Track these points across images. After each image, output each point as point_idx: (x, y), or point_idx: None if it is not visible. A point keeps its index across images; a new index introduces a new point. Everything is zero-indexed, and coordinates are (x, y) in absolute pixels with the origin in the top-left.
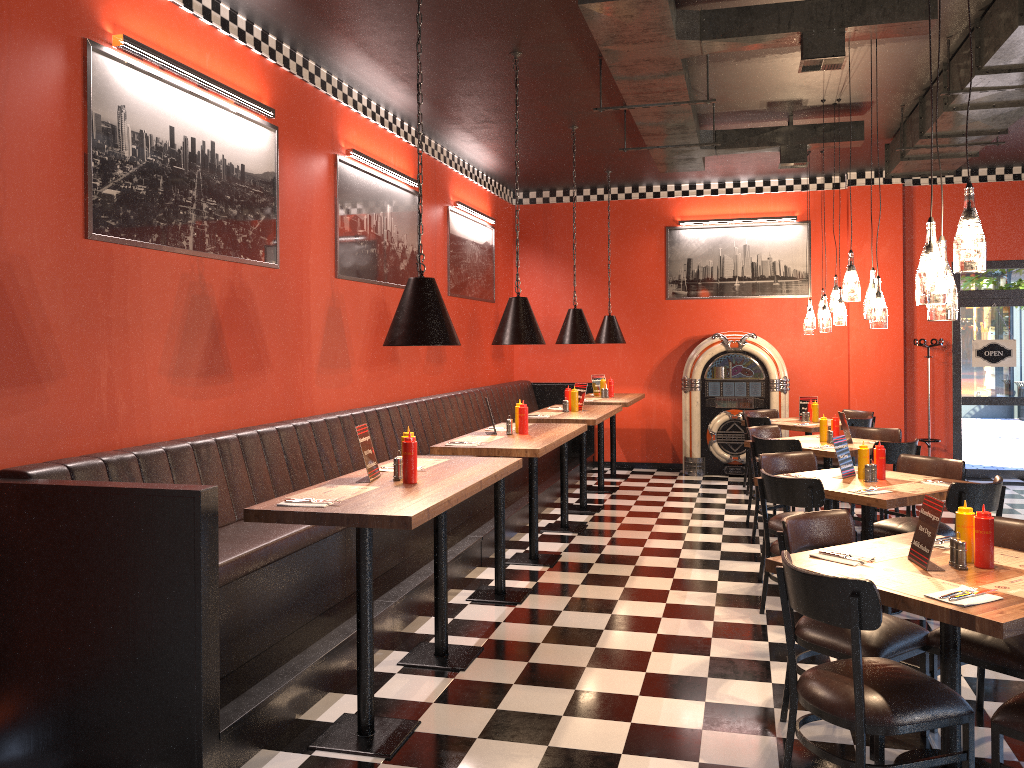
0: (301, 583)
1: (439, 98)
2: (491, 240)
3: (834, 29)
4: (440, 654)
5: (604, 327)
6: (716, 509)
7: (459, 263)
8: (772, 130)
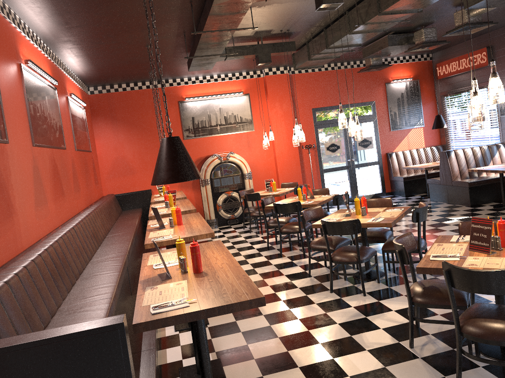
0: None
1: (77, 27)
2: (85, 115)
3: None
4: None
5: None
6: (245, 243)
7: (76, 130)
8: (253, 46)
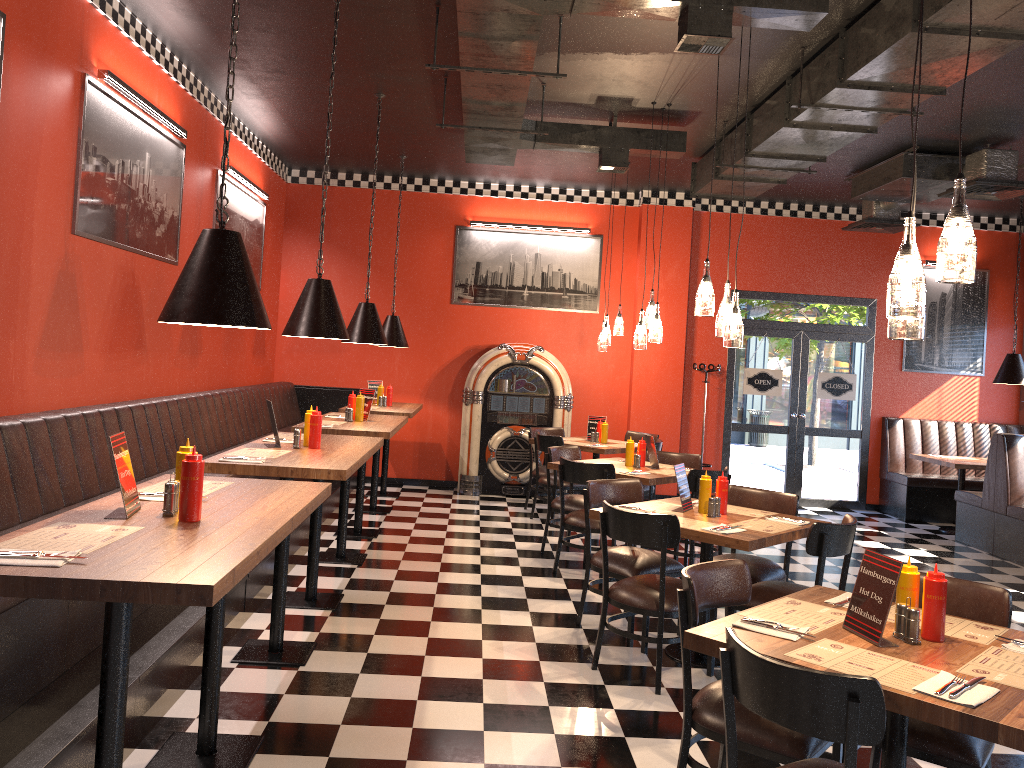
0: None
1: (227, 29)
2: (262, 218)
3: (722, 6)
4: (205, 752)
5: (386, 328)
6: (504, 535)
7: None
8: (595, 129)
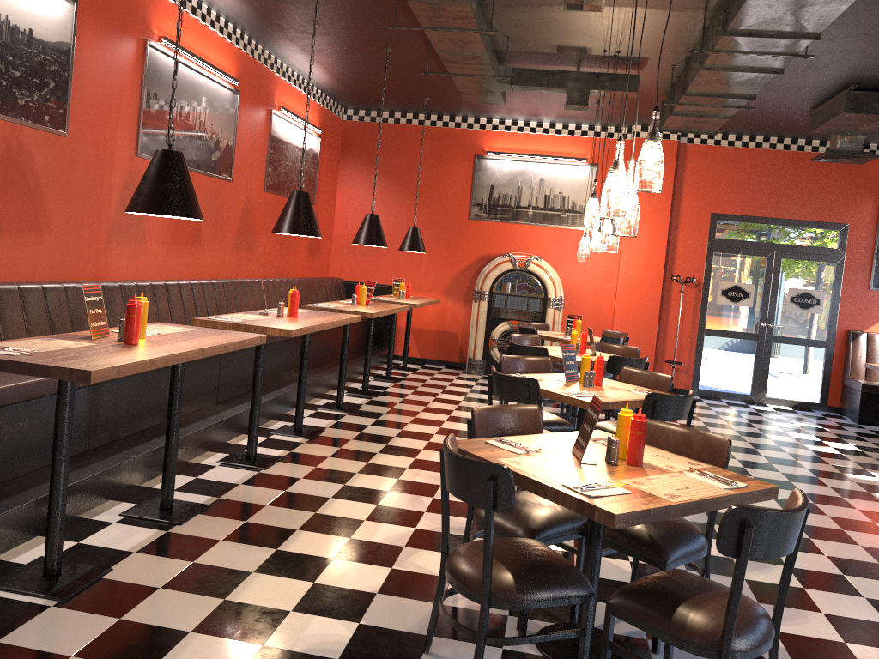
0: (31, 432)
1: (257, 2)
2: (316, 148)
3: None
4: (164, 508)
5: (408, 237)
6: (480, 403)
7: (279, 163)
8: (561, 73)
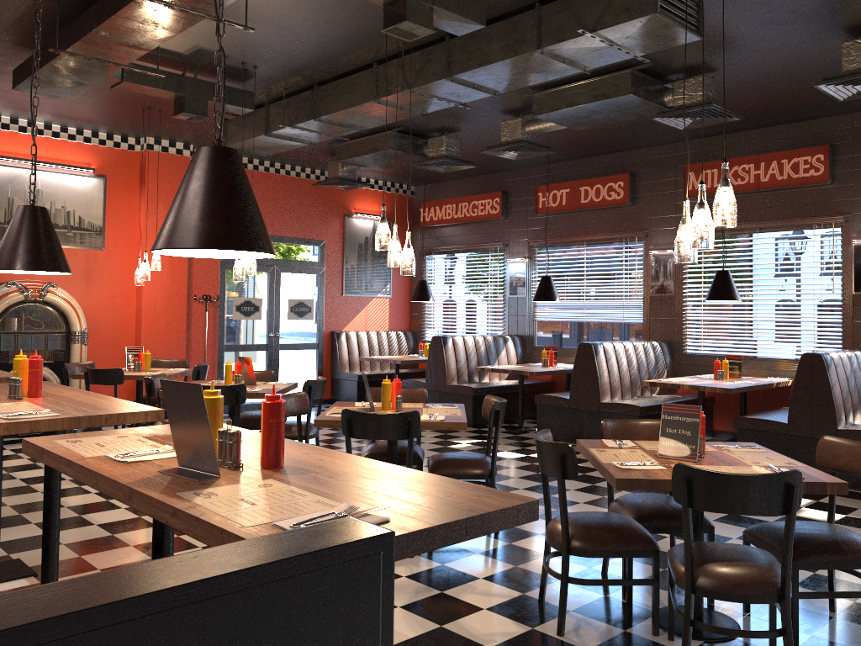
0: None
1: None
2: None
3: (428, 4)
4: None
5: None
6: None
7: None
8: (179, 77)
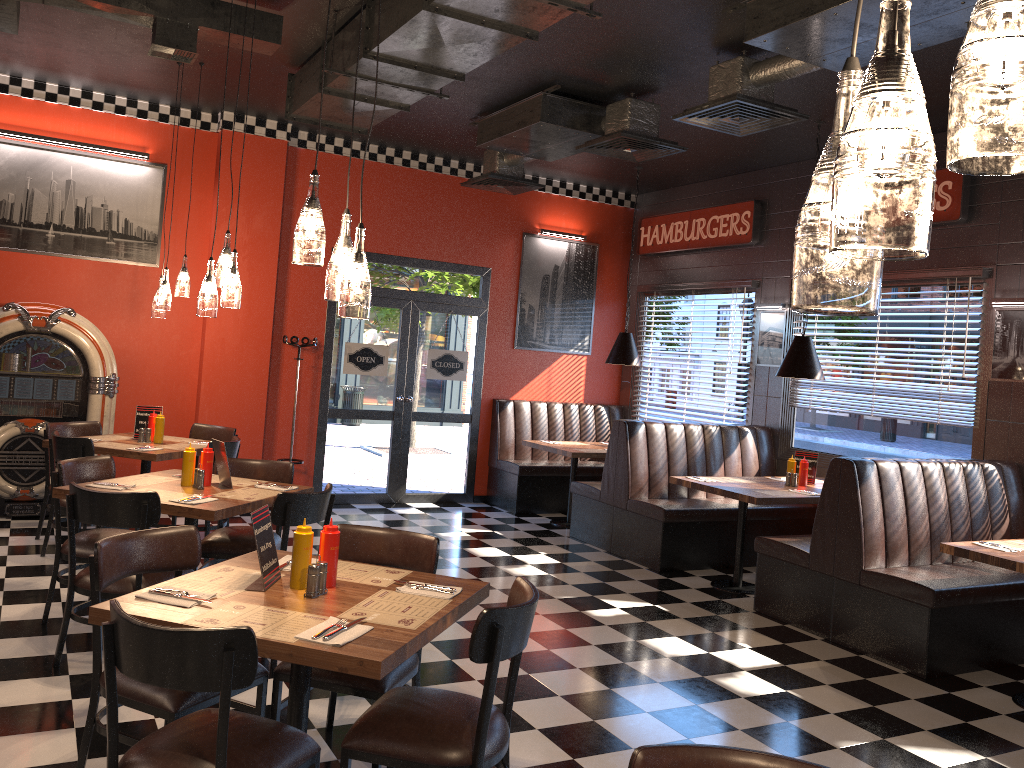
0: None
1: None
2: None
3: None
4: None
5: None
6: None
7: None
8: None
